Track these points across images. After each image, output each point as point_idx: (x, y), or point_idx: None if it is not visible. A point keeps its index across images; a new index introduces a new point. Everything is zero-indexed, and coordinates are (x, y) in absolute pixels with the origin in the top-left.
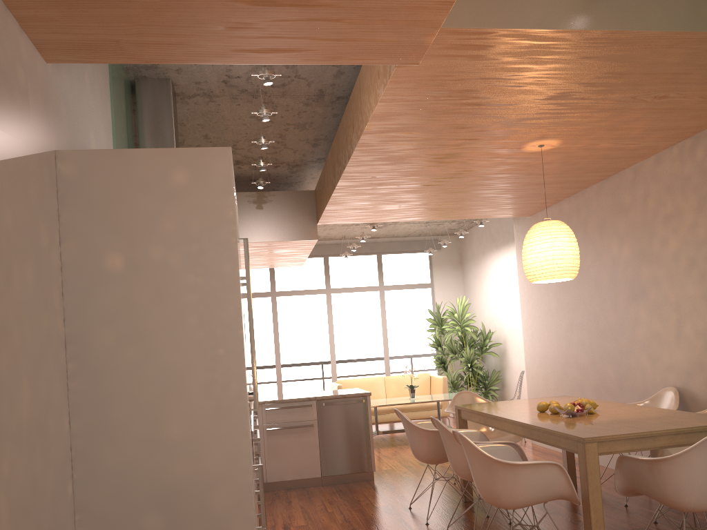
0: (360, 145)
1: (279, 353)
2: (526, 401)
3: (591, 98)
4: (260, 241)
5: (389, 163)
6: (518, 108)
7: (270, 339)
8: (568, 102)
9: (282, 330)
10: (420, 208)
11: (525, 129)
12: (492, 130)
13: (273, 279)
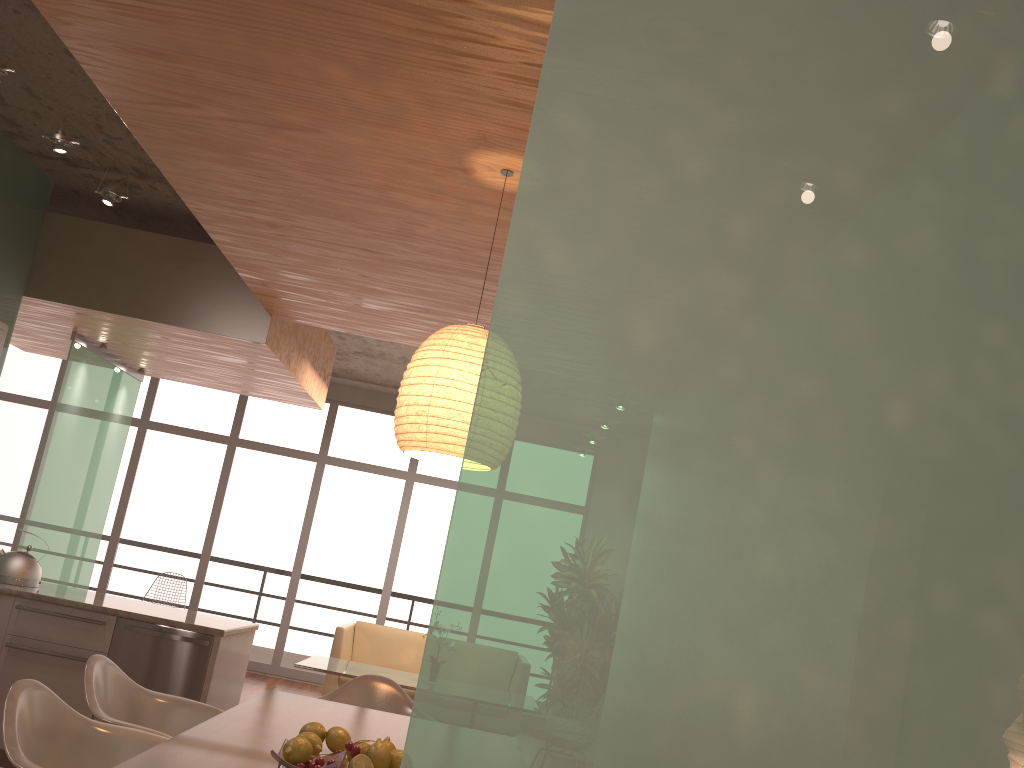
0: (96, 78)
1: (304, 555)
2: (404, 723)
3: (478, 1)
4: (165, 322)
5: (223, 158)
6: (327, 8)
7: (297, 528)
8: (433, 8)
9: (319, 519)
10: (425, 318)
11: (418, 100)
12: (342, 86)
13: (329, 435)
